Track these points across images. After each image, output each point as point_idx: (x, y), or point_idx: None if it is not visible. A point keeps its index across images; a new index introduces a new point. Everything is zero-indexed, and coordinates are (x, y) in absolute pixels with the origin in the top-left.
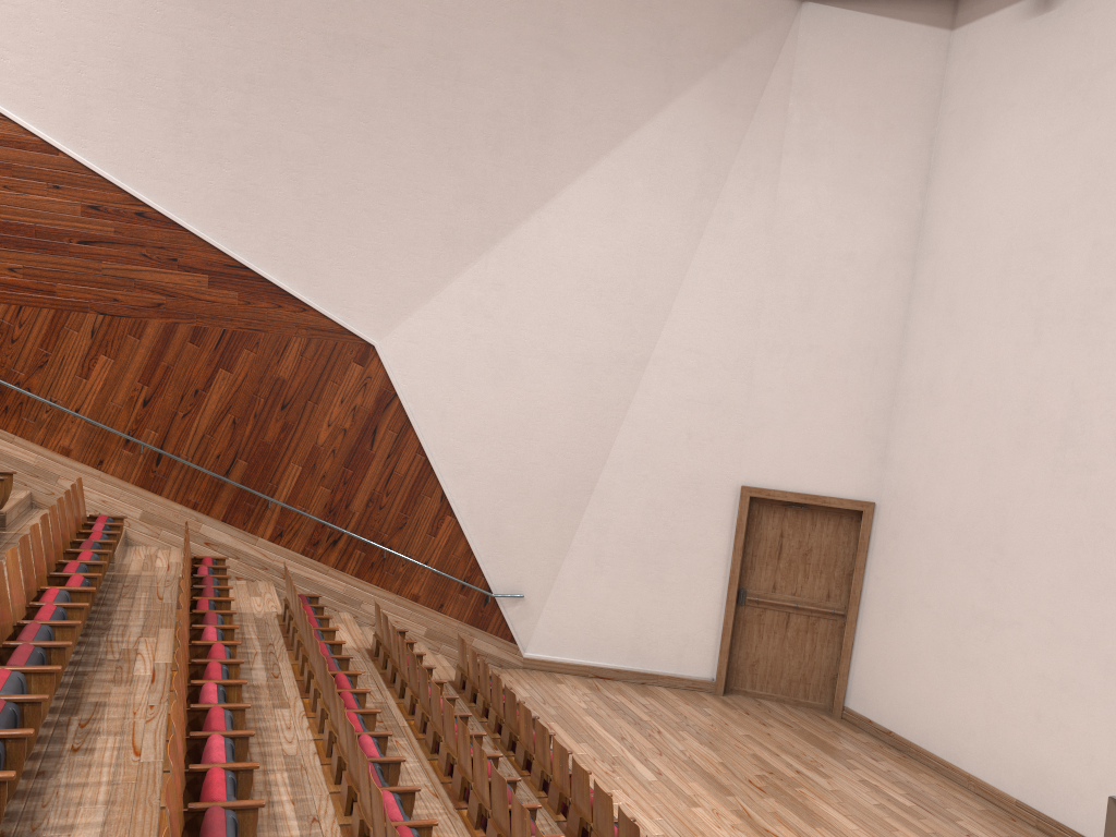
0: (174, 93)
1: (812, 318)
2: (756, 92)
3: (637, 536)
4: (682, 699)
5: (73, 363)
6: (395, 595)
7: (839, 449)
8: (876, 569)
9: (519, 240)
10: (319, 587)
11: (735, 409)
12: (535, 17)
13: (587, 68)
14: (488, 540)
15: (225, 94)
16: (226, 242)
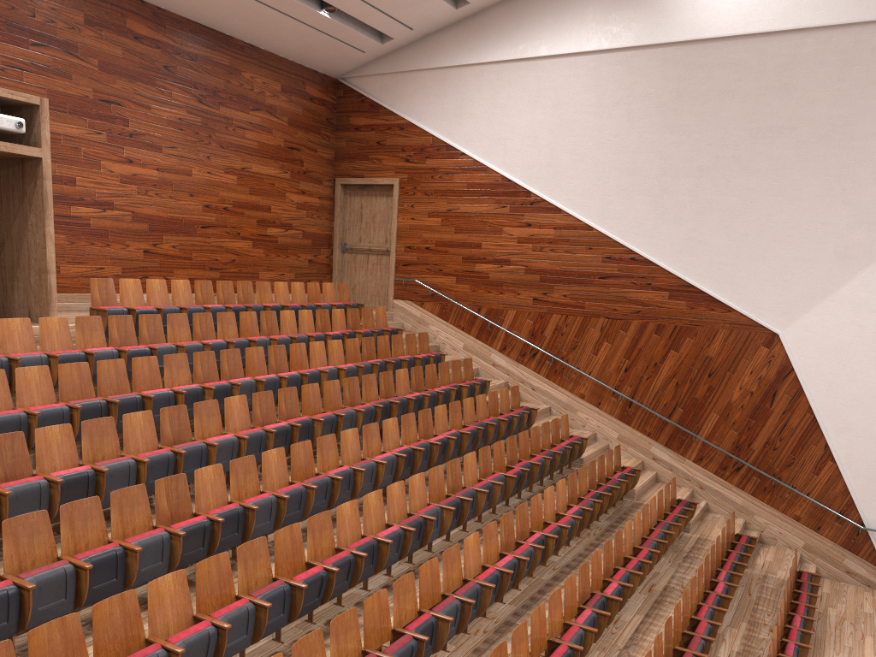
0: (655, 185)
1: None
2: None
3: None
4: None
5: (590, 346)
6: (780, 513)
7: None
8: None
9: None
10: (724, 498)
11: None
12: None
13: None
14: (863, 484)
15: (684, 180)
16: (680, 271)
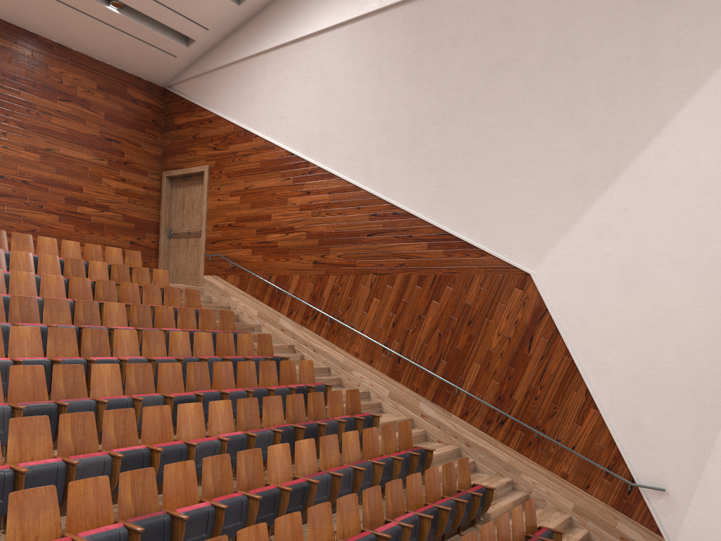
0: (407, 138)
1: None
2: None
3: None
4: None
5: (361, 304)
6: (546, 471)
7: None
8: None
9: (638, 167)
10: (490, 456)
11: None
12: None
13: (688, 0)
14: (629, 432)
15: (431, 129)
16: (436, 219)
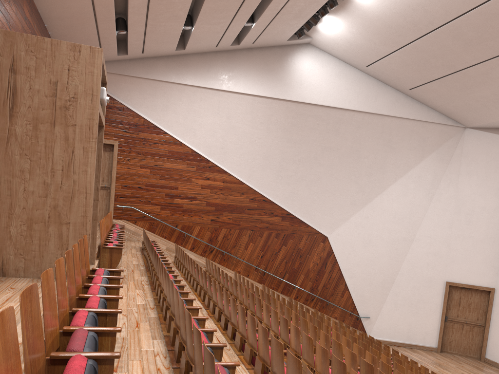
0: (278, 165)
1: (470, 227)
2: (450, 155)
3: (409, 297)
4: (427, 353)
5: (243, 245)
6: (329, 317)
7: (481, 270)
8: (496, 310)
9: (373, 203)
10: None
11: (443, 256)
12: (383, 138)
13: (398, 151)
14: (359, 298)
15: (291, 165)
16: (287, 207)
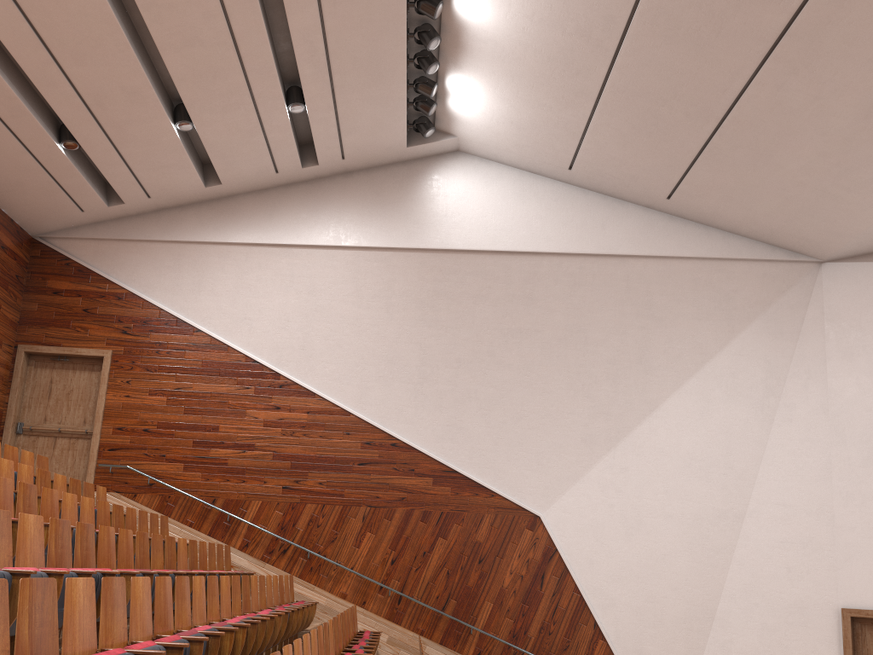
0: (415, 373)
1: None
2: (797, 322)
3: (756, 654)
4: None
5: (351, 538)
6: None
7: None
8: None
9: (635, 437)
10: None
11: (823, 546)
12: (633, 301)
13: (671, 324)
14: None
15: (443, 370)
16: (443, 456)
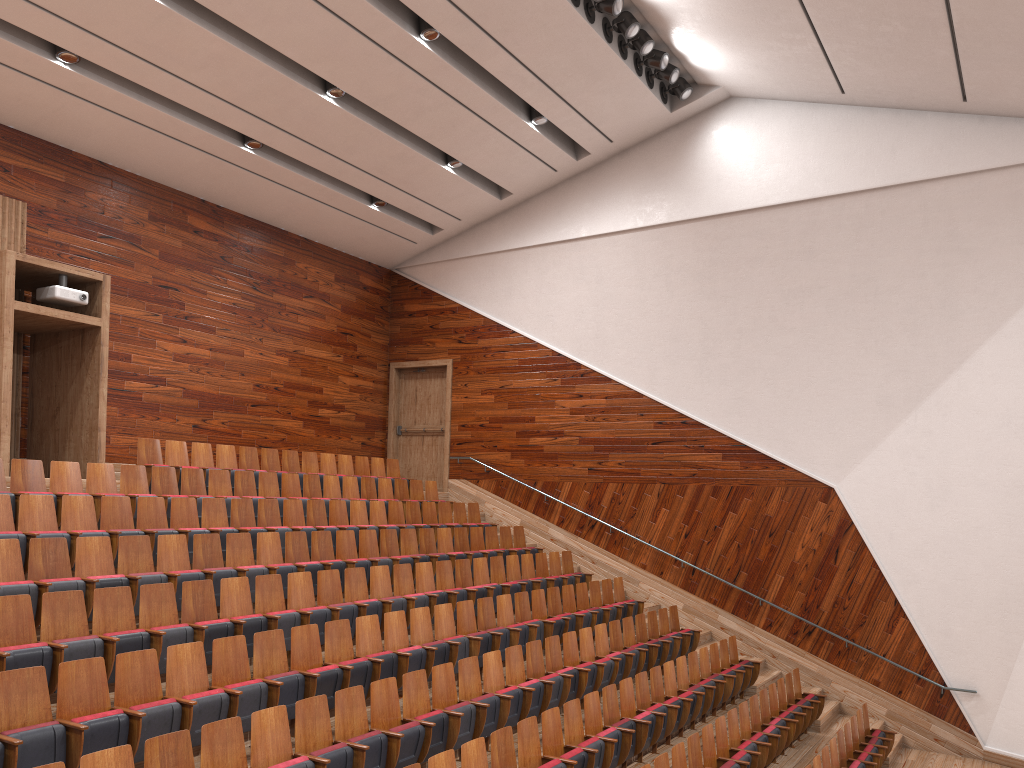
0: (698, 349)
1: None
2: None
3: None
4: None
5: (648, 513)
6: (858, 678)
7: None
8: None
9: (941, 395)
10: (798, 666)
11: None
12: (932, 234)
13: (983, 255)
14: (939, 639)
15: (725, 342)
16: (731, 431)
